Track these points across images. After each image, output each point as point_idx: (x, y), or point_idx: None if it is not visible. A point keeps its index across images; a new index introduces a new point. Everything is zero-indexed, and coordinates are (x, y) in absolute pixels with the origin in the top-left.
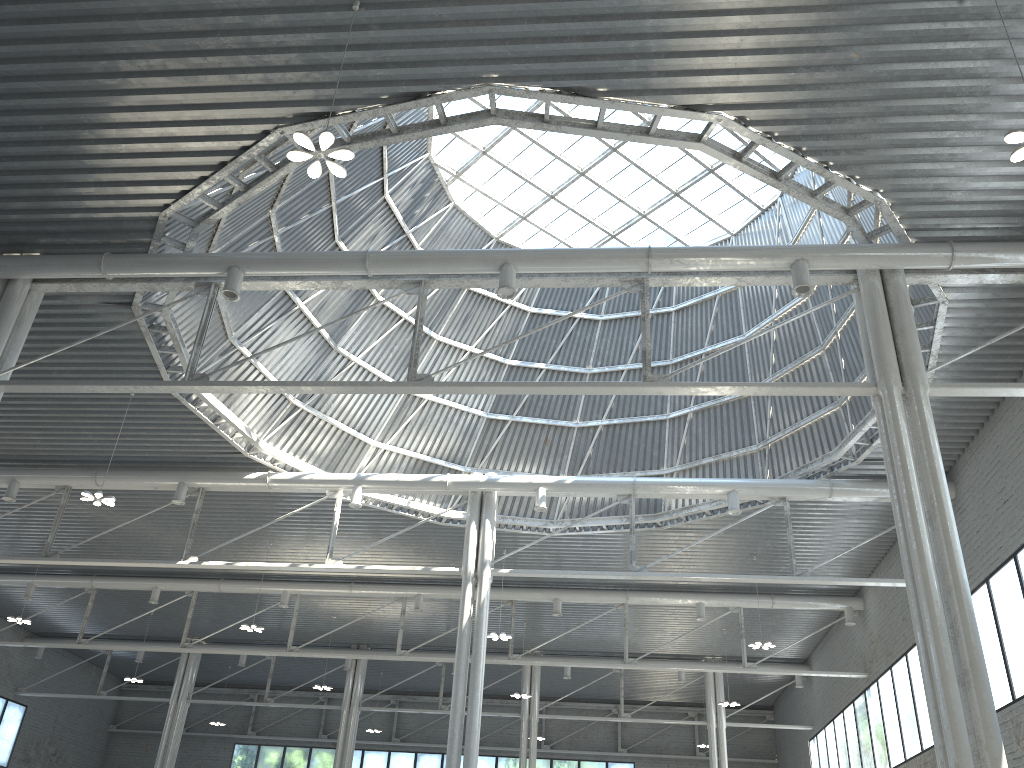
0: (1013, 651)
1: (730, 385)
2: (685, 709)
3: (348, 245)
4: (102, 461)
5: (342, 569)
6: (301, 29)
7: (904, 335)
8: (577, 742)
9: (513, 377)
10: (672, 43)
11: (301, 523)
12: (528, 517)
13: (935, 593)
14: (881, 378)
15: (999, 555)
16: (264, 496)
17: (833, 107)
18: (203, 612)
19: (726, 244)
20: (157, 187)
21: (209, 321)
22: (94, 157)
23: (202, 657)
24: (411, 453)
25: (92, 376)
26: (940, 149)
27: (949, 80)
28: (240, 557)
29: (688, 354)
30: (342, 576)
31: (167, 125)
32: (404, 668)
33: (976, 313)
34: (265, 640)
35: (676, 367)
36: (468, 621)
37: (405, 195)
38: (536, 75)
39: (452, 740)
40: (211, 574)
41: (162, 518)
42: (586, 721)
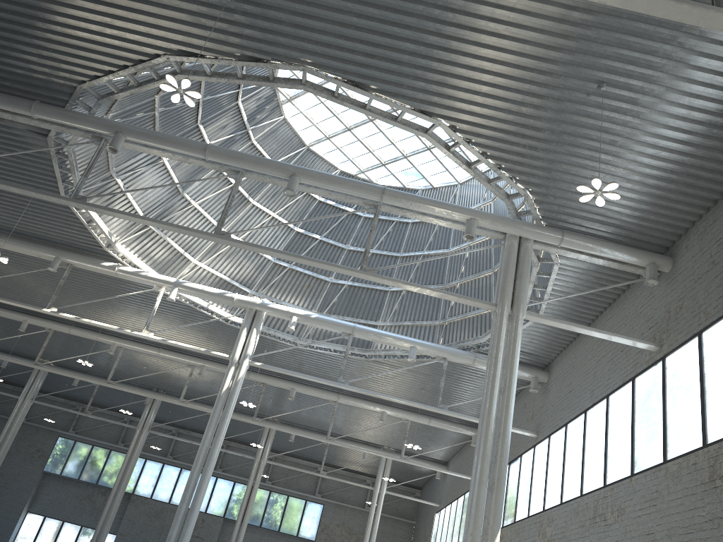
0: (551, 481)
1: (411, 284)
2: (365, 477)
3: (205, 128)
4: (6, 230)
5: (152, 338)
6: (192, 1)
7: (521, 279)
8: (290, 484)
9: (297, 239)
10: (418, 72)
11: (134, 301)
12: (285, 332)
13: (490, 435)
14: (499, 302)
15: (559, 422)
16: (112, 278)
17: (507, 134)
18: (55, 344)
19: (454, 188)
20: (79, 69)
21: (95, 162)
22: (41, 39)
23: (48, 374)
24: (218, 273)
25: (10, 174)
26: (566, 175)
27: (576, 137)
28: (88, 314)
29: (412, 252)
30: (155, 342)
31: (94, 33)
32: (186, 411)
33: (575, 275)
34: (95, 372)
35: (403, 259)
36: (226, 390)
37: (252, 104)
38: (334, 68)
39: (197, 462)
40: (66, 320)
41: (39, 276)
42: (299, 471)
